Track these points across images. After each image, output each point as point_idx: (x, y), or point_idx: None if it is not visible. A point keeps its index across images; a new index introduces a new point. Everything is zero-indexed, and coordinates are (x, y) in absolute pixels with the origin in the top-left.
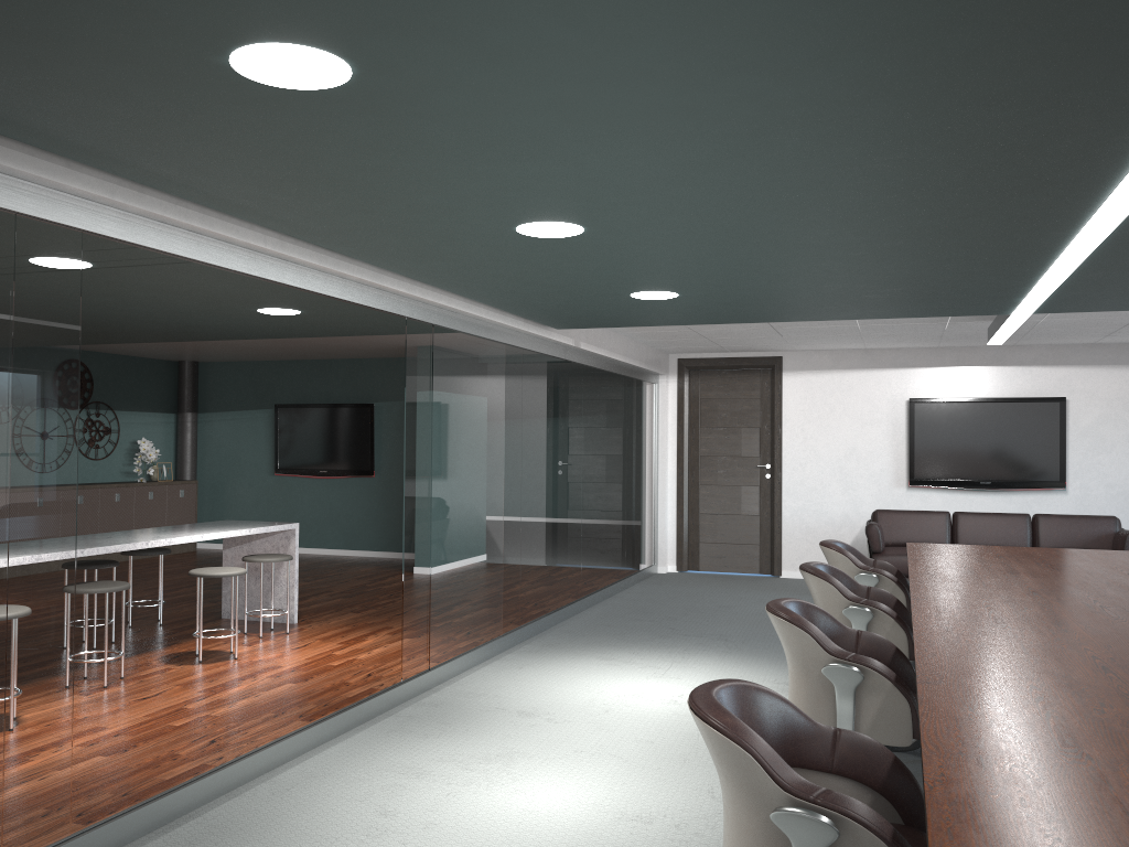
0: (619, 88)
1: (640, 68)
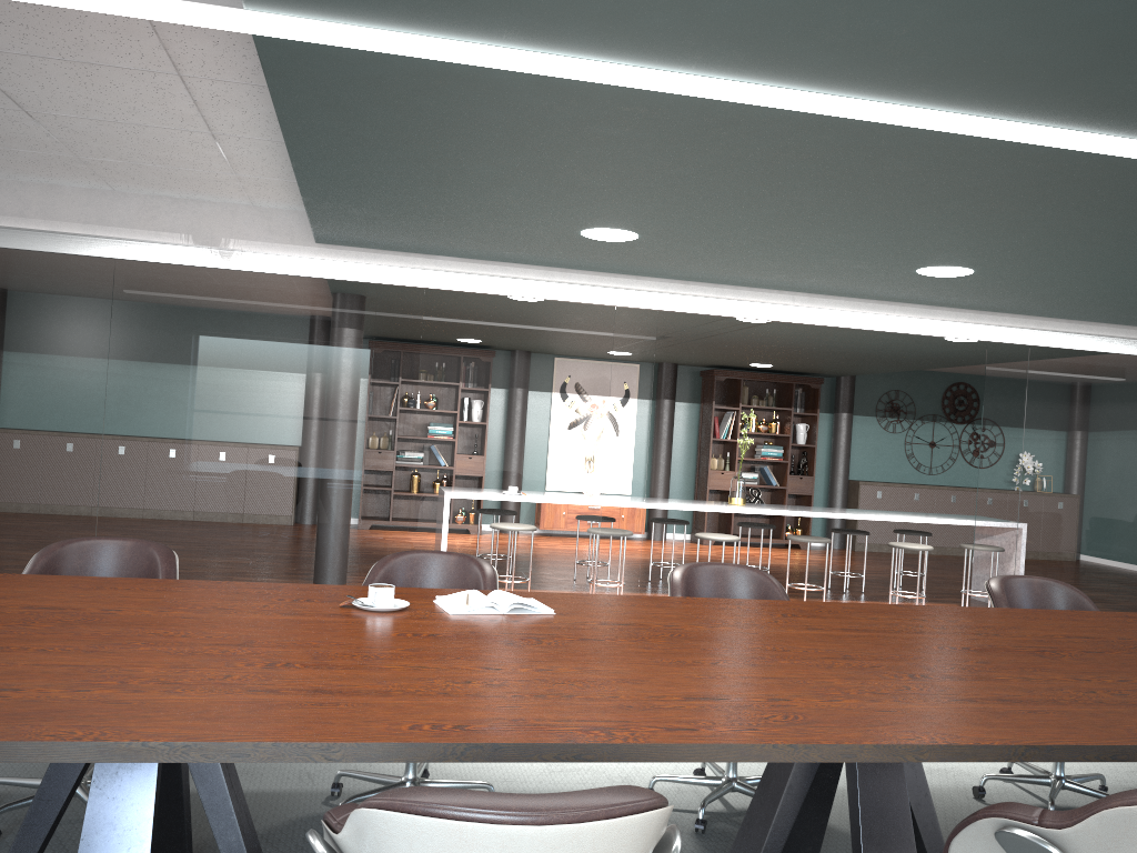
0: (733, 214)
1: (715, 207)
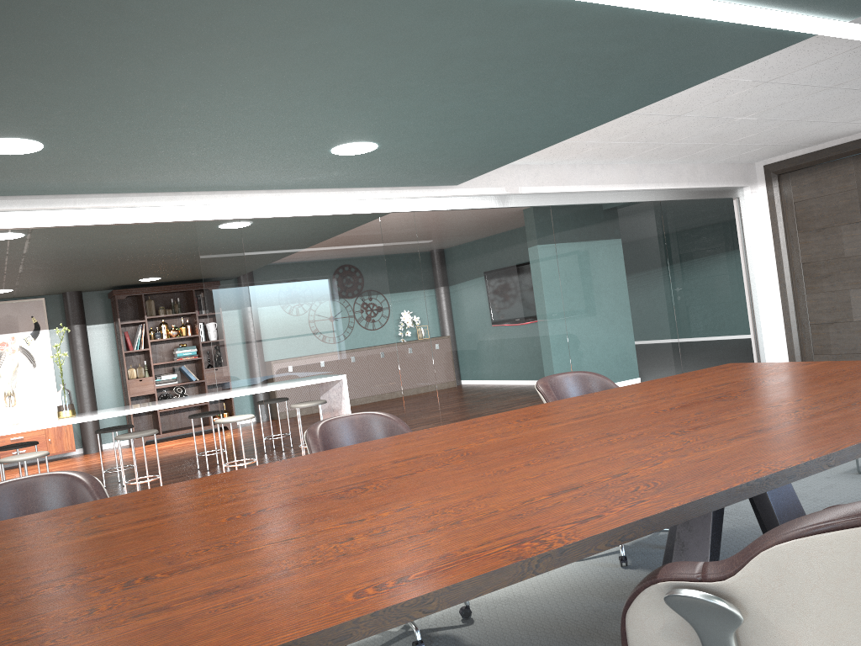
0: None
1: None
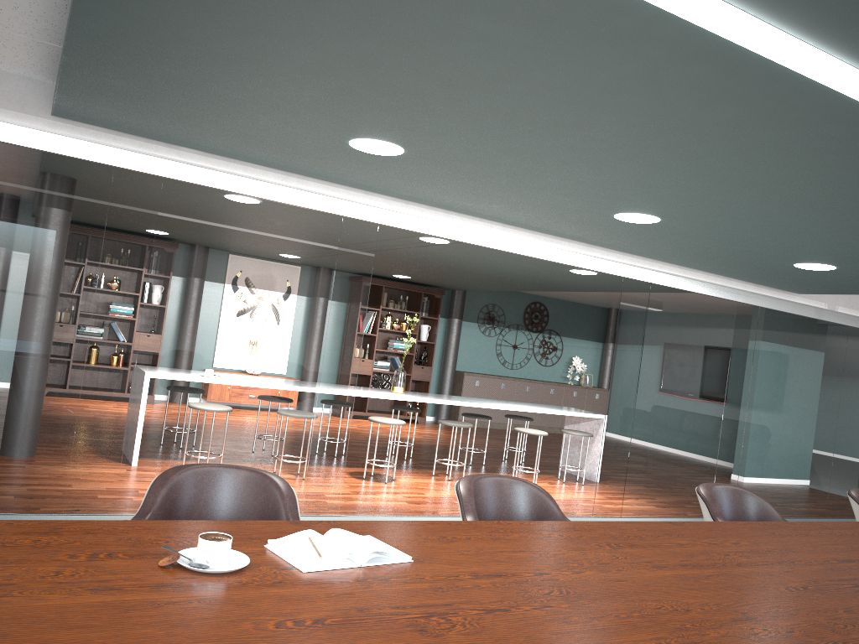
0: (516, 141)
1: (506, 132)
